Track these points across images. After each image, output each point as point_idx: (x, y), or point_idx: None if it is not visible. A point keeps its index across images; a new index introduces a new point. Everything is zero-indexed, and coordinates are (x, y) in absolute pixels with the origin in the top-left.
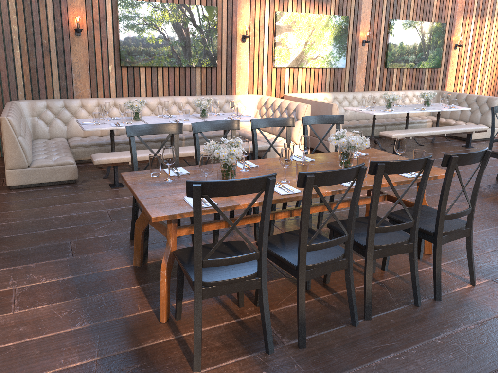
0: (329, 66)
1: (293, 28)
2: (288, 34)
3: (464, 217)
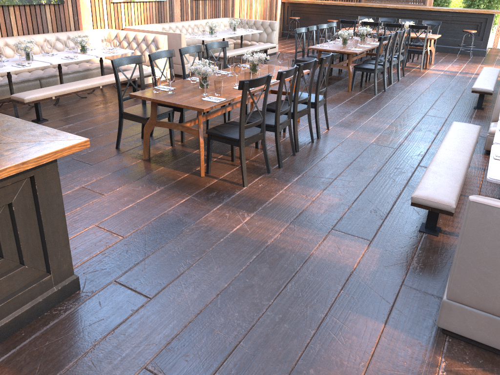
0: None
1: None
2: None
3: None
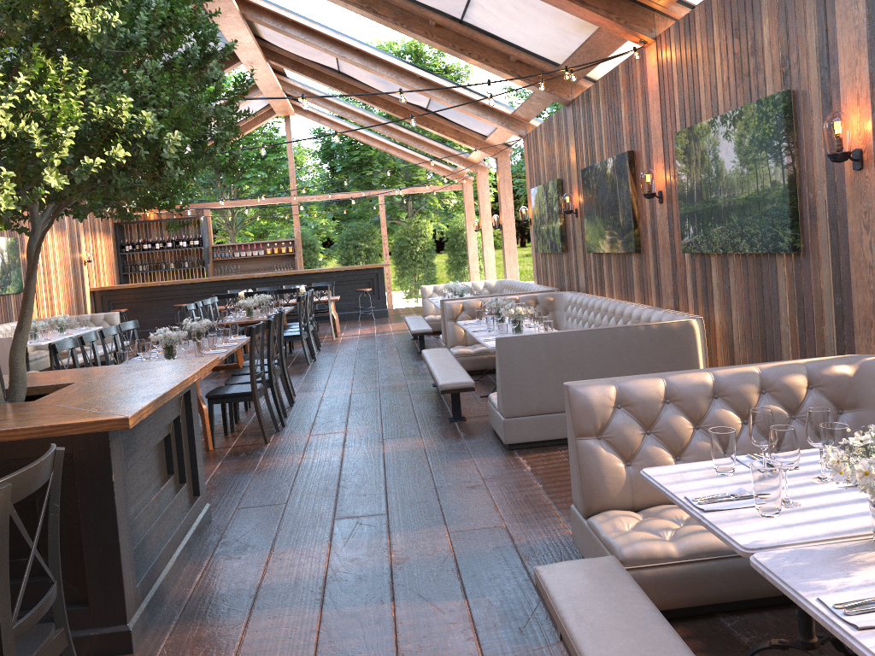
0: None
1: None
2: None
3: None
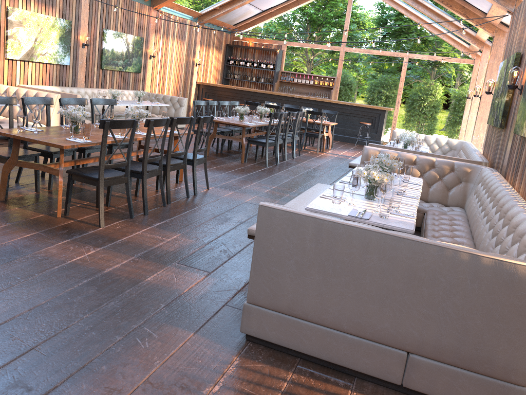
0: (56, 63)
1: (24, 25)
2: (20, 29)
3: (189, 166)
